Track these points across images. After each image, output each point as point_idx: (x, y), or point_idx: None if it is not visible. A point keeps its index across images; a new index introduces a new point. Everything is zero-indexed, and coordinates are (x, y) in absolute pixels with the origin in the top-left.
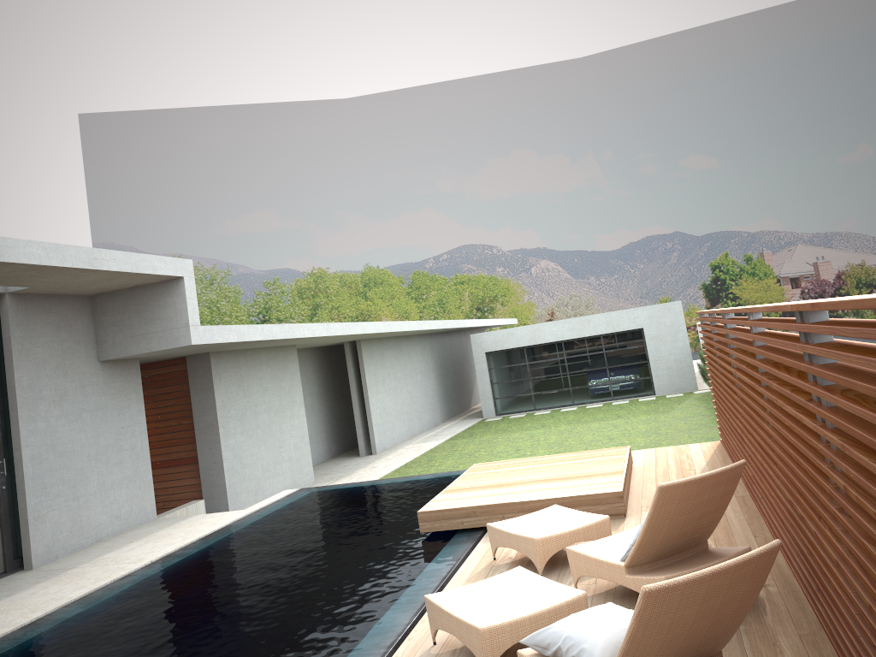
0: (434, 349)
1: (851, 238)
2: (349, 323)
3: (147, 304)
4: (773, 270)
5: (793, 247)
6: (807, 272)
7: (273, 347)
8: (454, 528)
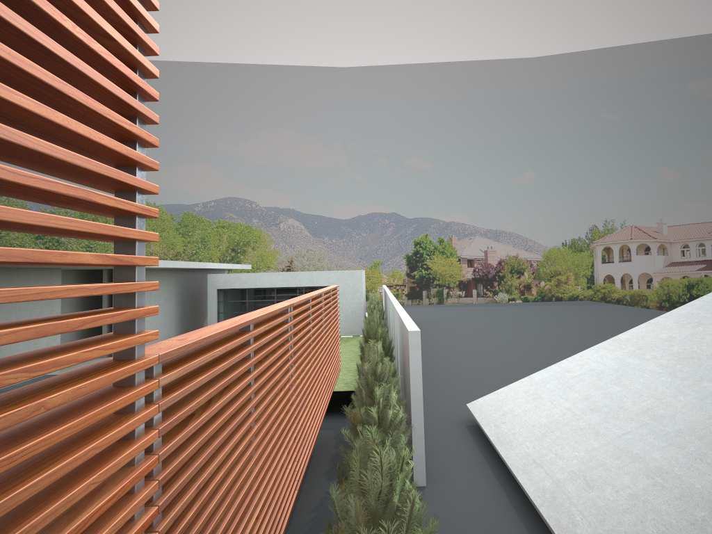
0: (178, 281)
1: (512, 236)
2: None
3: None
4: (457, 252)
5: (473, 237)
6: (480, 256)
7: (42, 268)
8: None
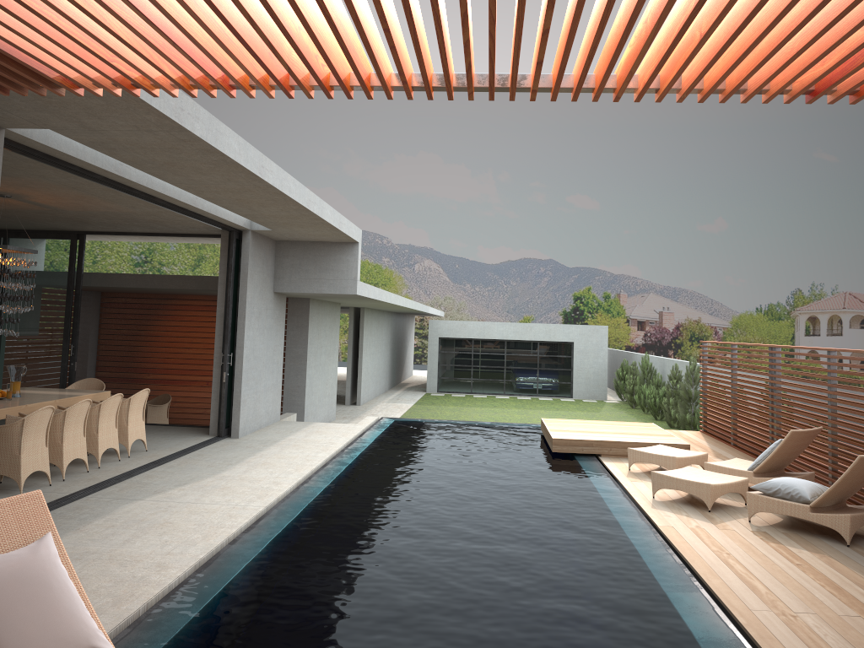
0: (392, 326)
1: (694, 296)
2: (396, 295)
3: (324, 256)
4: (625, 311)
5: (646, 294)
6: (653, 318)
7: (332, 302)
8: (576, 452)
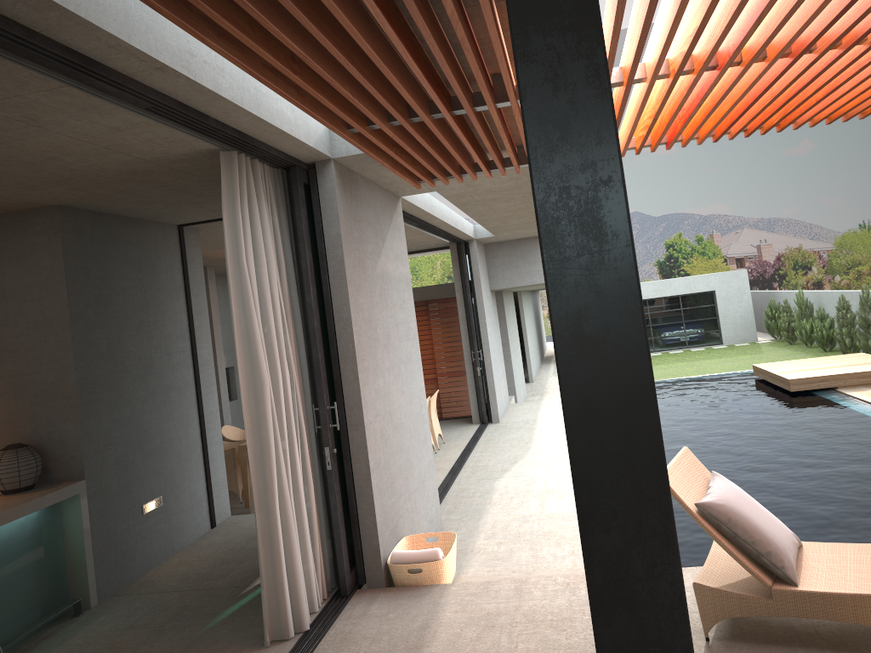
0: (532, 304)
1: (791, 224)
2: None
3: (530, 251)
4: (721, 251)
5: (740, 230)
6: (751, 253)
7: (509, 291)
8: (813, 388)
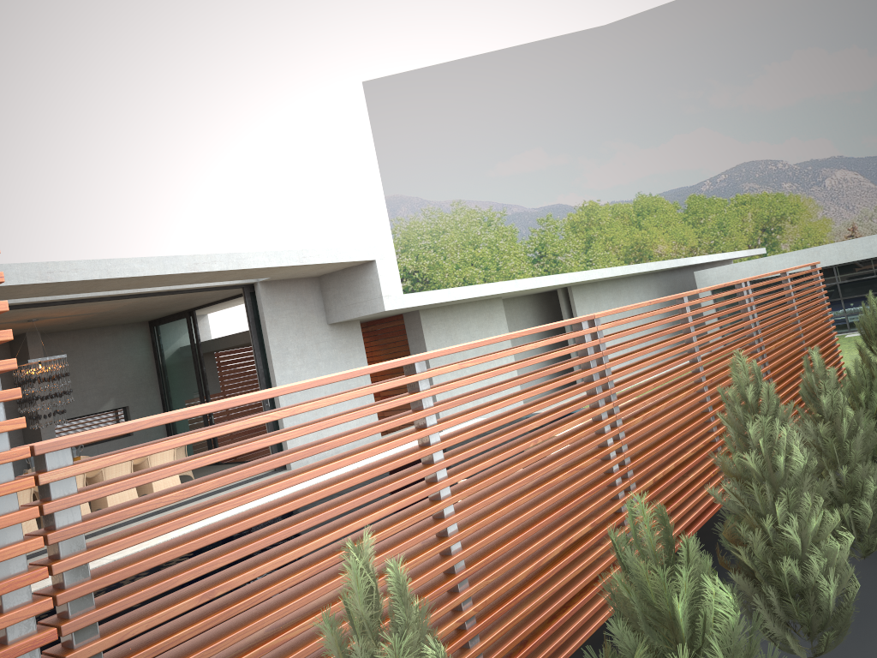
0: (661, 287)
1: None
2: (539, 277)
3: (354, 281)
4: None
5: None
6: None
7: (478, 301)
8: None
